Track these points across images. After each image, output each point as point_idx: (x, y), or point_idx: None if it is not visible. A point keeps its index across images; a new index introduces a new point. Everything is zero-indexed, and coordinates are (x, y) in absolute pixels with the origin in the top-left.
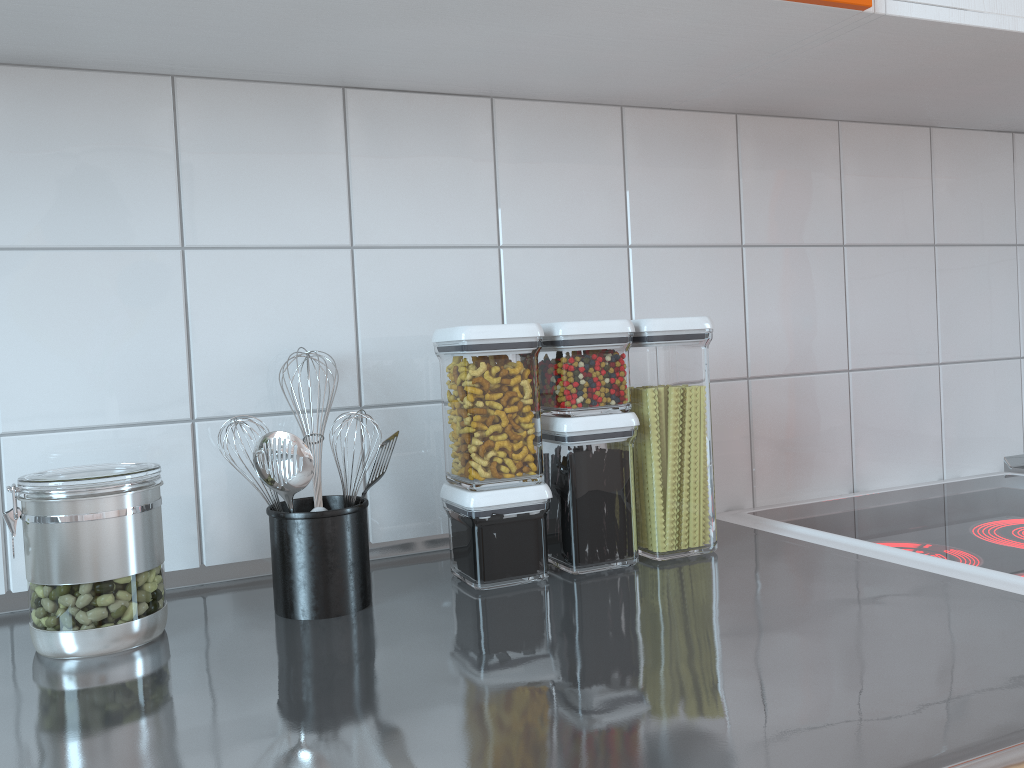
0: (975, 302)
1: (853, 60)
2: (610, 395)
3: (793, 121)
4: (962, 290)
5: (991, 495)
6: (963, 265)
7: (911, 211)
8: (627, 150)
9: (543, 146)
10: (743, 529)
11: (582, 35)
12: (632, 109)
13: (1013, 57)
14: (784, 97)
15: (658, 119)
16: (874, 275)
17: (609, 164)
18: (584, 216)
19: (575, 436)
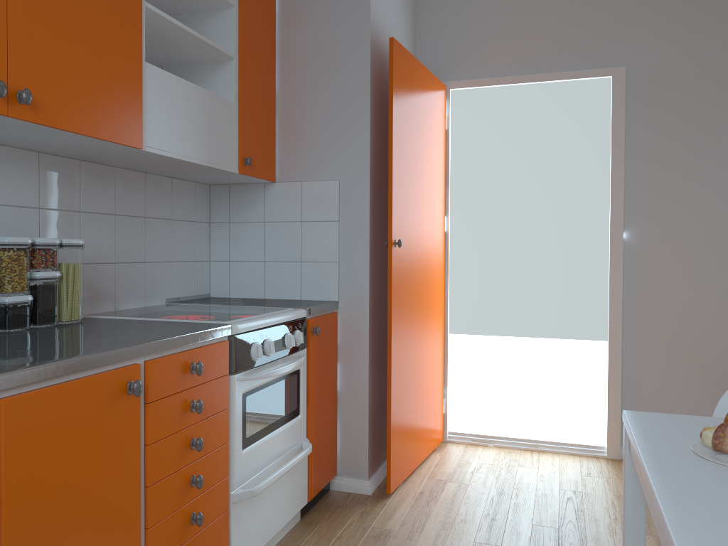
0: (158, 240)
1: (130, 156)
2: (52, 264)
3: (100, 165)
4: (154, 235)
5: (164, 308)
6: (155, 225)
7: (138, 203)
8: (40, 170)
9: (9, 165)
10: (86, 317)
11: (49, 138)
12: (43, 154)
13: (177, 163)
14: (101, 159)
15: (52, 159)
16: (125, 227)
17: (34, 175)
18: (24, 194)
19: (41, 278)
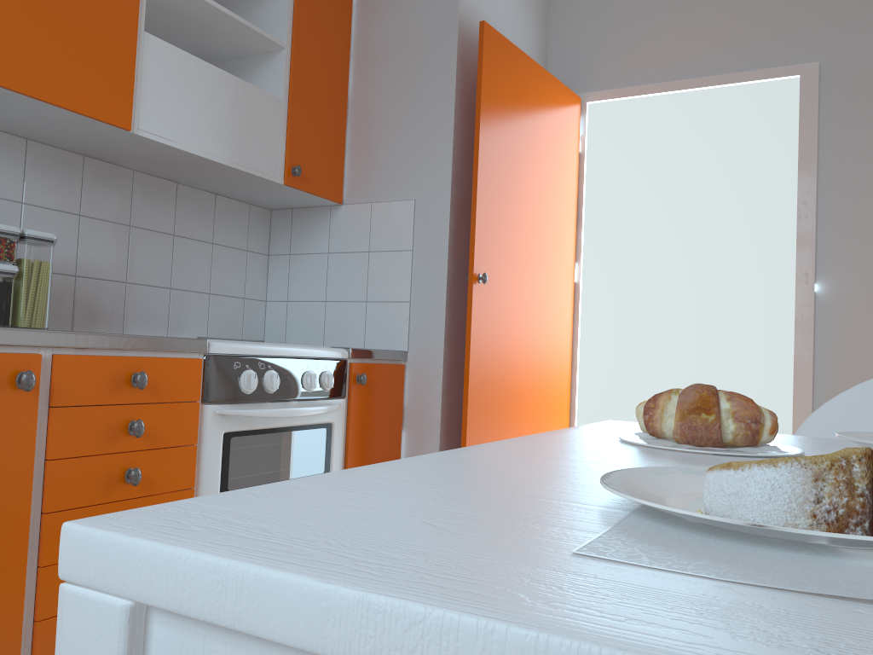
0: (191, 264)
1: (131, 147)
2: (7, 256)
3: (112, 165)
4: (185, 258)
5: None
6: (187, 247)
7: (164, 217)
8: (27, 159)
9: None
10: None
11: (13, 109)
12: (32, 141)
13: (194, 161)
14: (106, 154)
15: (45, 149)
16: (143, 242)
17: (17, 163)
18: (2, 184)
19: None
